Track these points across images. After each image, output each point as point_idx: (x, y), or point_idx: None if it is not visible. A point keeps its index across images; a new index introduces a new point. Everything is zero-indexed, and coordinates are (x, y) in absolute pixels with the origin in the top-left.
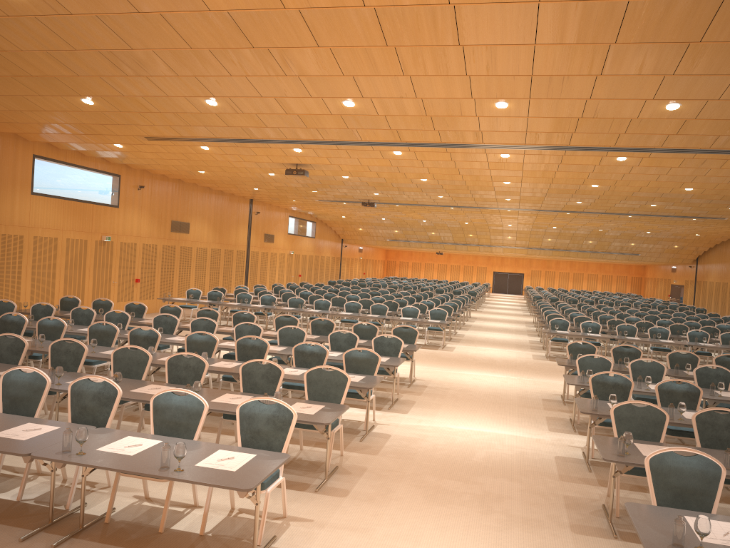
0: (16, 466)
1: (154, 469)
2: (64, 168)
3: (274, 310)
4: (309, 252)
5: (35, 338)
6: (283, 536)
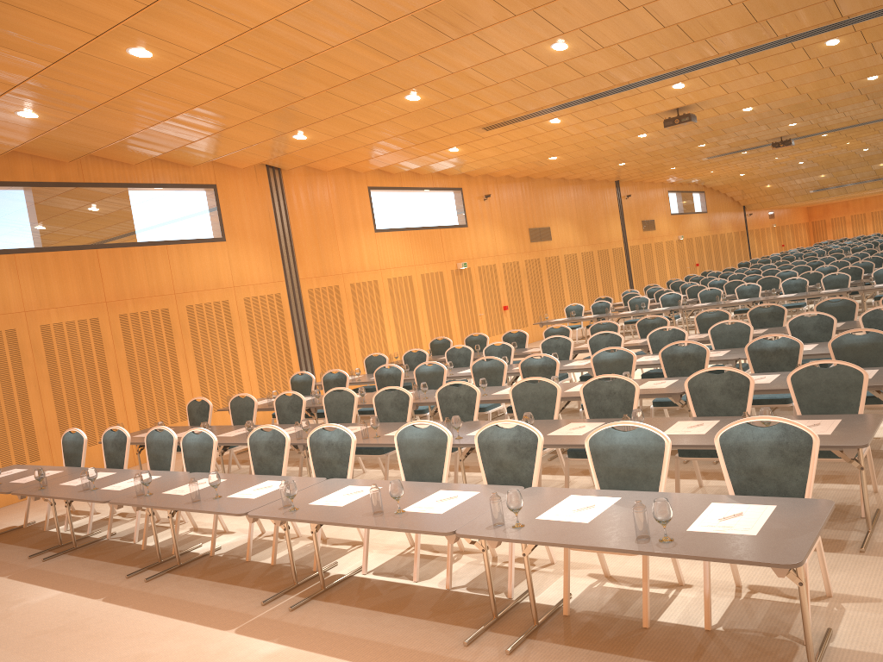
0: (434, 544)
1: (628, 542)
2: (401, 195)
3: (682, 310)
4: (703, 233)
5: (416, 389)
6: (842, 629)
